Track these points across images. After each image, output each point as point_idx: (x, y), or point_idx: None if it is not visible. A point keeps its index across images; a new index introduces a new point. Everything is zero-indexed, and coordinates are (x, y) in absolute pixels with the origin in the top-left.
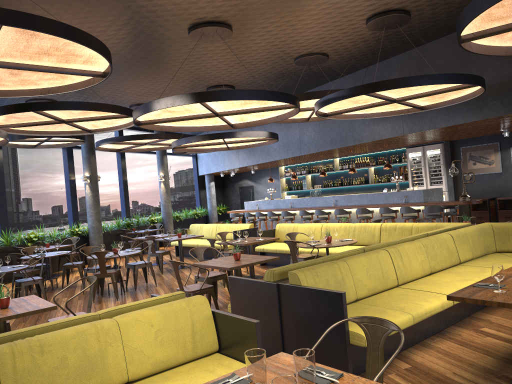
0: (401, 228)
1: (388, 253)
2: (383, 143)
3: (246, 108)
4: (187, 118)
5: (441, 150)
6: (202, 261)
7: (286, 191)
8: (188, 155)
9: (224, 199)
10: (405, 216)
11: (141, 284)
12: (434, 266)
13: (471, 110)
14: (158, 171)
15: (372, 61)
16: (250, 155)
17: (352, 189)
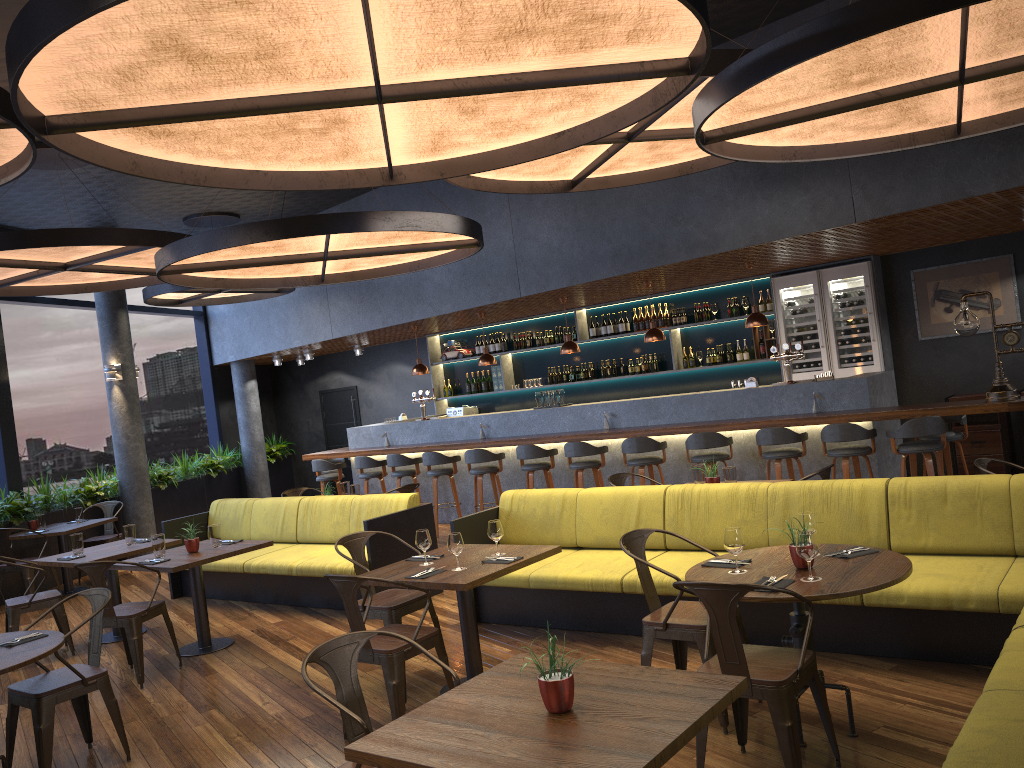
0: (967, 494)
1: None
2: (754, 256)
3: (493, 72)
4: (252, 106)
5: (868, 278)
6: (385, 728)
7: (450, 397)
8: (185, 312)
9: (279, 424)
10: (841, 450)
11: (67, 747)
12: None
13: None
14: (104, 353)
15: (754, 19)
16: (365, 306)
17: (624, 384)
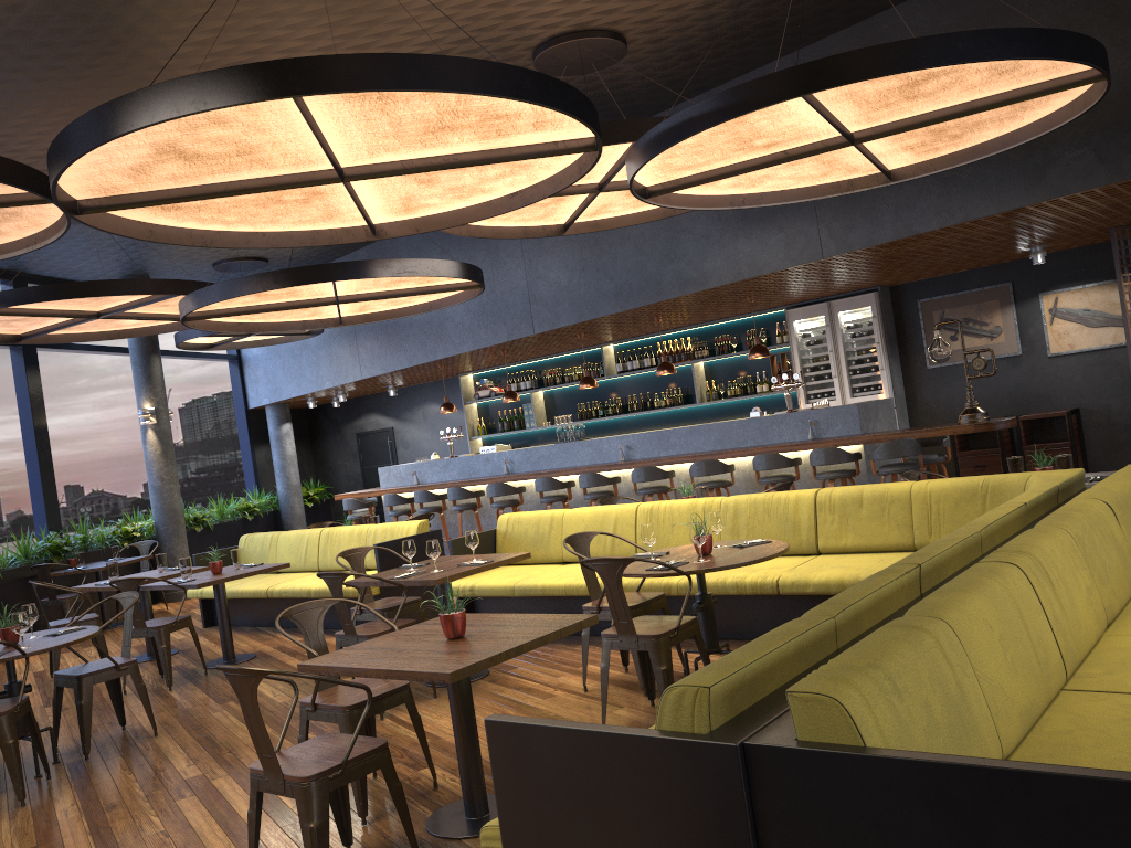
0: (878, 498)
1: (1023, 573)
2: (750, 291)
3: (433, 154)
4: (240, 187)
5: (875, 308)
6: (330, 654)
7: (483, 436)
8: (219, 356)
9: (317, 468)
10: (826, 473)
11: (104, 731)
12: (1110, 604)
13: (1011, 180)
14: (139, 398)
15: (727, 71)
16: (392, 346)
17: (651, 419)
